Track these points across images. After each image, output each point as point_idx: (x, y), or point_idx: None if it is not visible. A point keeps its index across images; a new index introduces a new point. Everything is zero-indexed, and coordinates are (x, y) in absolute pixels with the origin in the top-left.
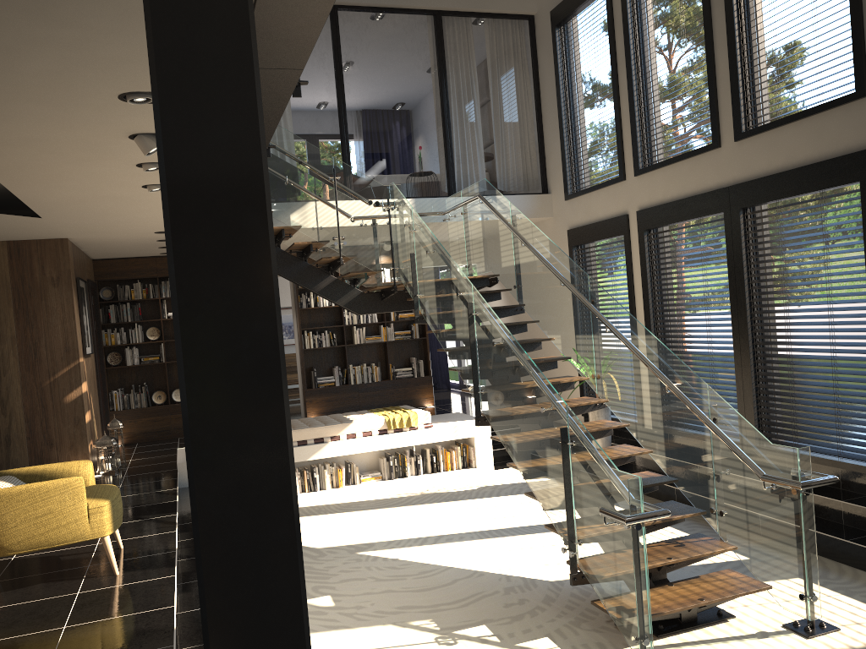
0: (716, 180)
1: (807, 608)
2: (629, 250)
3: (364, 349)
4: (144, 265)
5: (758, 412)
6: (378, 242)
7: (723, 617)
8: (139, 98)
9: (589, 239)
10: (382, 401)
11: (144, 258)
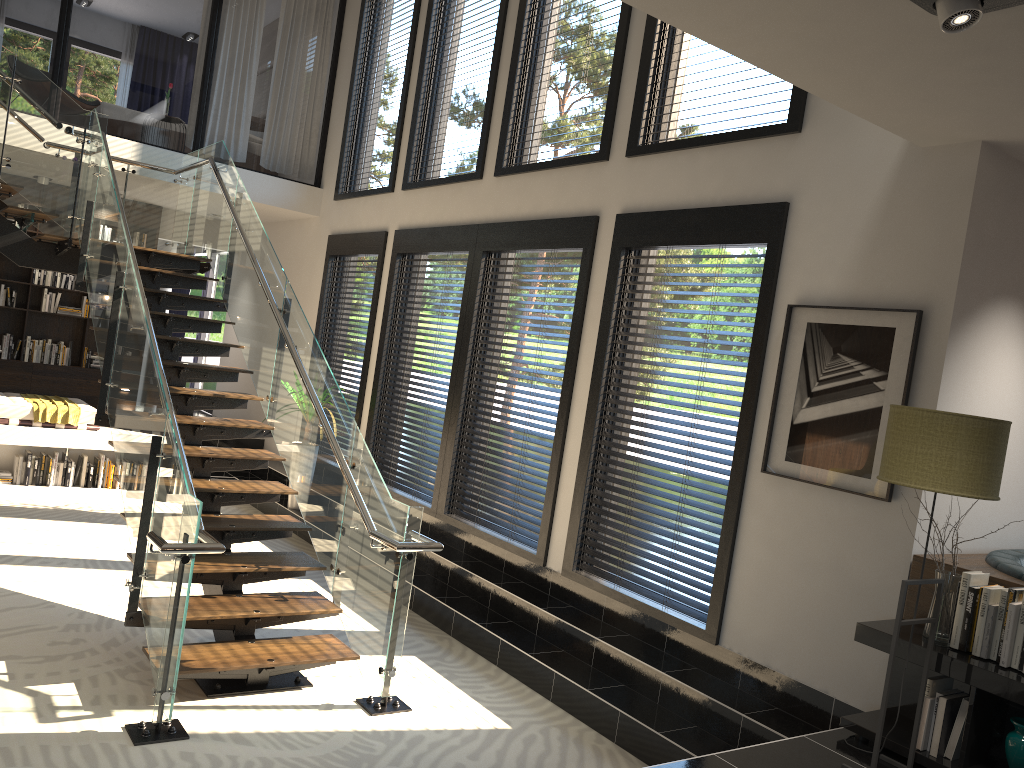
0: (471, 214)
1: (382, 683)
2: (380, 273)
3: (56, 321)
4: None
5: (454, 479)
6: (59, 179)
7: (299, 684)
8: None
9: (347, 251)
10: (64, 392)
11: None
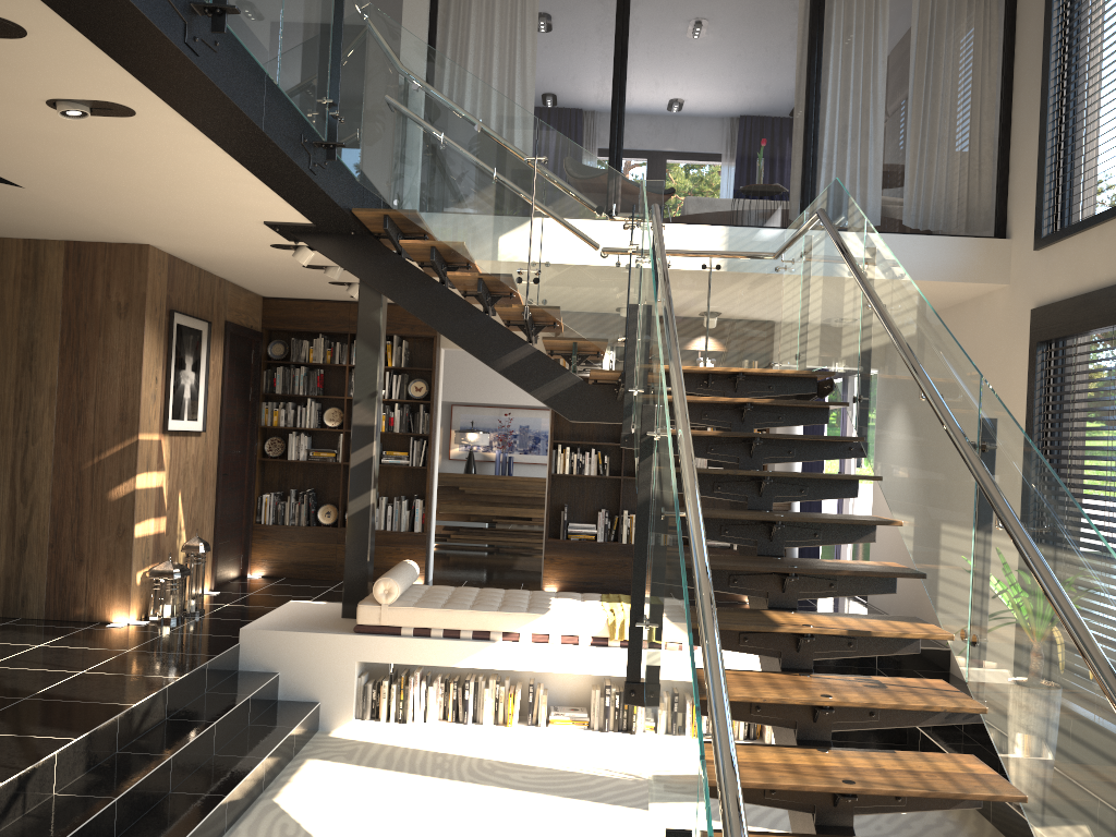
0: None
1: None
2: None
3: None
4: (332, 313)
5: None
6: (604, 287)
7: None
8: None
9: (1072, 328)
10: None
11: (333, 302)
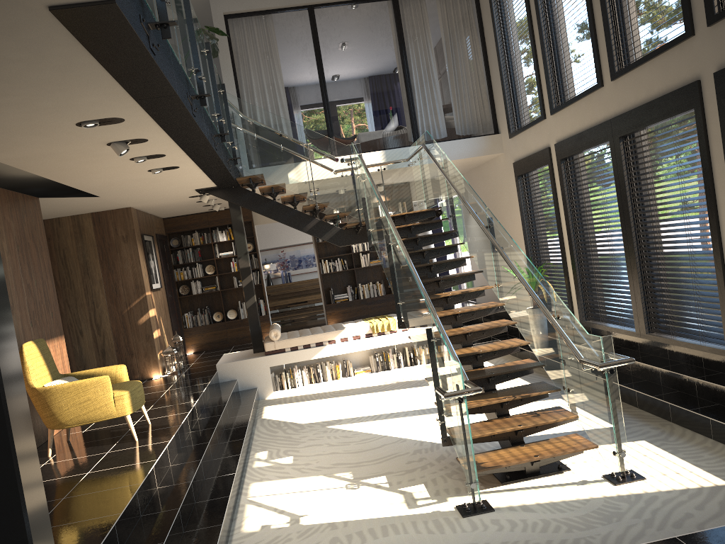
0: (603, 114)
1: (617, 462)
2: (553, 177)
3: (371, 270)
4: (199, 219)
5: (647, 307)
6: (345, 190)
7: (560, 470)
8: (89, 124)
9: (527, 169)
10: (386, 311)
11: (198, 214)
